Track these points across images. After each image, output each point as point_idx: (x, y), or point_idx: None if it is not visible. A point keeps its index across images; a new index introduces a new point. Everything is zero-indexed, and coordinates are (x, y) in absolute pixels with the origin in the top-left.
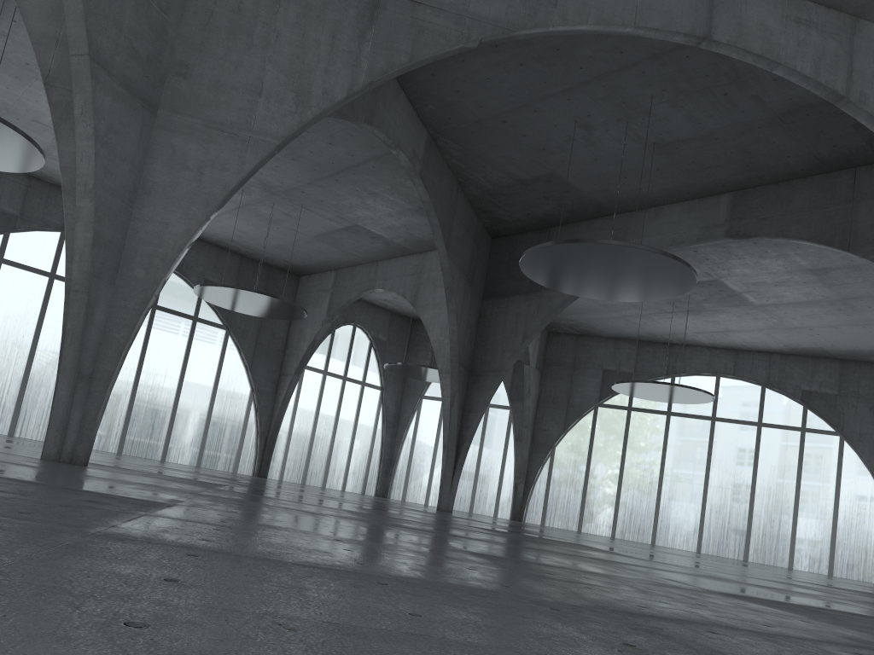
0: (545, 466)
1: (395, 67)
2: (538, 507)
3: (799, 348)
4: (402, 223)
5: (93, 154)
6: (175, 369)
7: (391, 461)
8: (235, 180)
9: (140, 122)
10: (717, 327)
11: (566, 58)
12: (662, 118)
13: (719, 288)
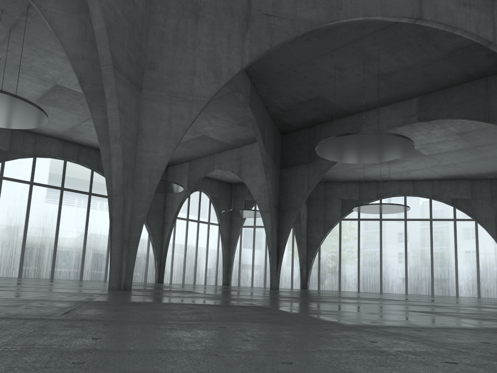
0: (316, 257)
1: (263, 52)
2: (315, 280)
3: (448, 175)
4: (230, 132)
5: (118, 119)
6: (106, 228)
7: (229, 265)
8: (188, 123)
9: (136, 97)
10: (403, 169)
11: (333, 34)
12: (383, 61)
13: None
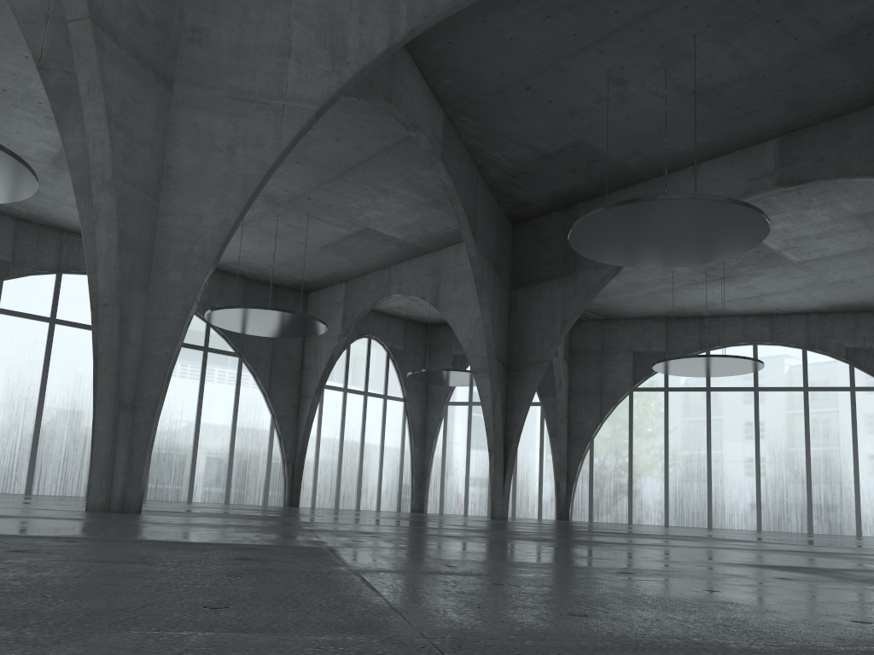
0: (586, 460)
1: (438, 9)
2: (584, 504)
3: (838, 304)
4: (416, 220)
5: (107, 138)
6: (191, 404)
7: (423, 474)
8: (273, 156)
9: (156, 99)
10: (751, 293)
11: (599, 2)
12: (705, 60)
13: (756, 249)
